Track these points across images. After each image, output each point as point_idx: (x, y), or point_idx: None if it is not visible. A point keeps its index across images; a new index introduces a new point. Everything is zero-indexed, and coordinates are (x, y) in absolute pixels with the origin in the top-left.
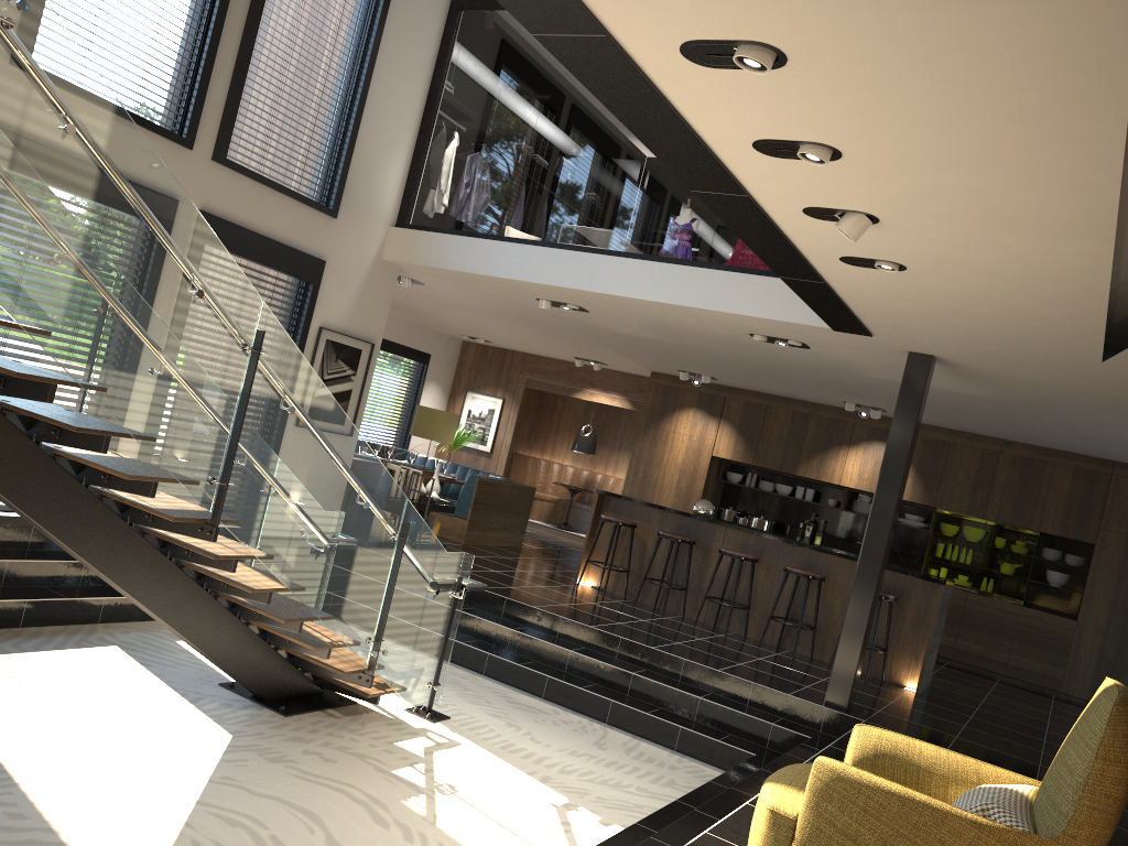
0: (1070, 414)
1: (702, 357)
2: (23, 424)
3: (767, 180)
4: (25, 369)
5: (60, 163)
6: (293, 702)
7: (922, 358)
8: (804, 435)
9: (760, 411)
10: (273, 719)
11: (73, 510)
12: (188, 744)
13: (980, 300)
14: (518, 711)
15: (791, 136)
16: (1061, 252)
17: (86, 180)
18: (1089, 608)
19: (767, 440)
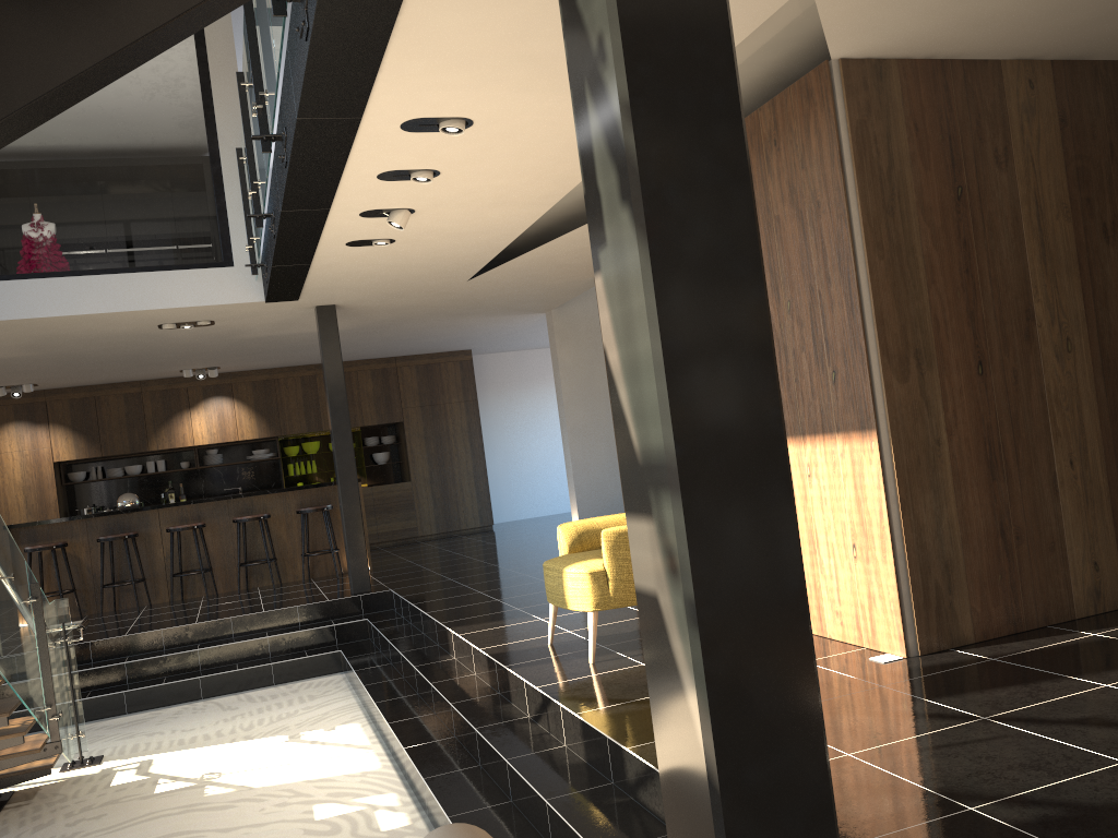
0: (399, 327)
1: (55, 363)
2: None
3: (358, 196)
4: None
5: None
6: None
7: (328, 309)
8: (144, 412)
9: (90, 403)
10: None
11: None
12: None
13: (426, 254)
14: (132, 727)
15: (416, 167)
16: (516, 215)
17: None
18: (416, 468)
19: (108, 428)
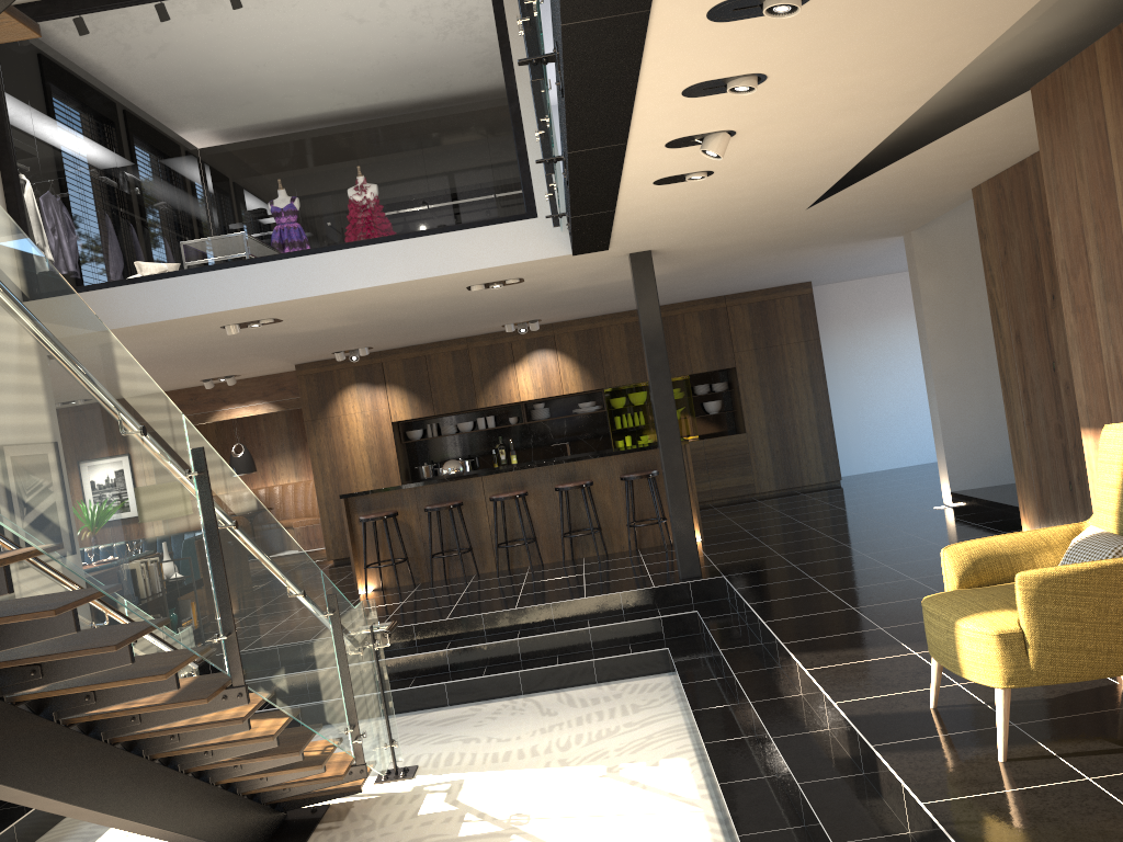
0: (726, 266)
1: (380, 329)
2: None
3: (660, 122)
4: (16, 607)
5: (1, 326)
6: (281, 840)
7: (643, 255)
8: (471, 369)
9: (421, 363)
10: None
11: (59, 758)
12: None
13: (754, 184)
14: (451, 727)
15: (733, 72)
16: (872, 122)
17: (26, 337)
18: (751, 419)
19: (438, 387)
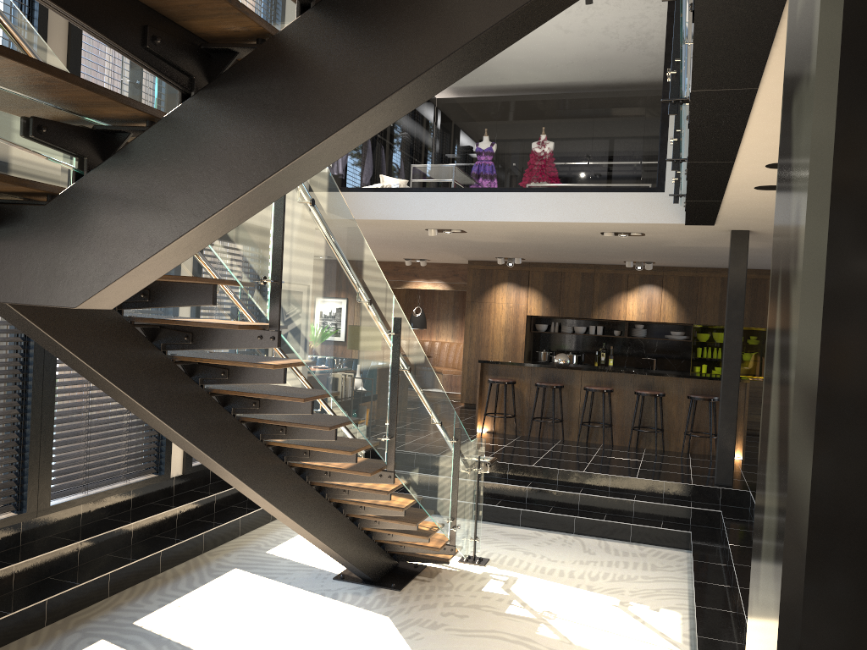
0: None
1: (532, 248)
2: (249, 429)
3: (762, 151)
4: (283, 391)
5: (310, 231)
6: (392, 578)
7: (742, 233)
8: (593, 289)
9: (557, 276)
10: (396, 595)
11: (282, 484)
12: (372, 632)
13: None
14: (517, 540)
15: None
16: None
17: (321, 238)
18: None
19: (566, 297)
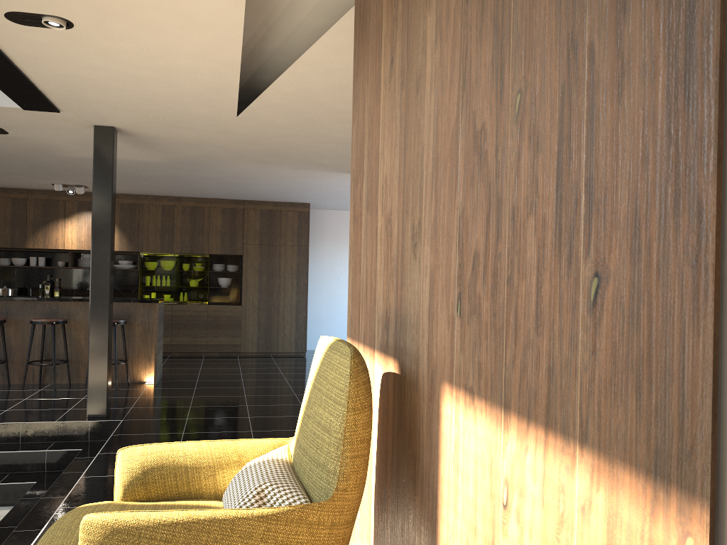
0: (217, 167)
1: None
2: None
3: None
4: None
5: None
6: None
7: (106, 130)
8: (26, 216)
9: None
10: None
11: None
12: None
13: (144, 60)
14: None
15: None
16: None
17: None
18: (248, 295)
19: None
